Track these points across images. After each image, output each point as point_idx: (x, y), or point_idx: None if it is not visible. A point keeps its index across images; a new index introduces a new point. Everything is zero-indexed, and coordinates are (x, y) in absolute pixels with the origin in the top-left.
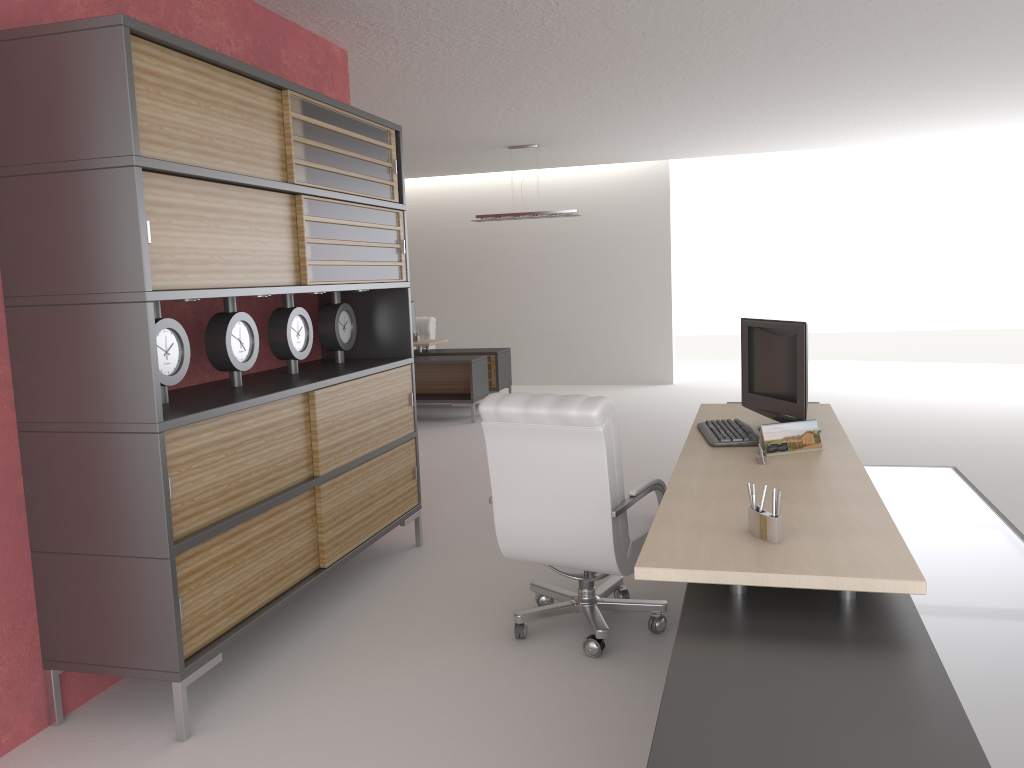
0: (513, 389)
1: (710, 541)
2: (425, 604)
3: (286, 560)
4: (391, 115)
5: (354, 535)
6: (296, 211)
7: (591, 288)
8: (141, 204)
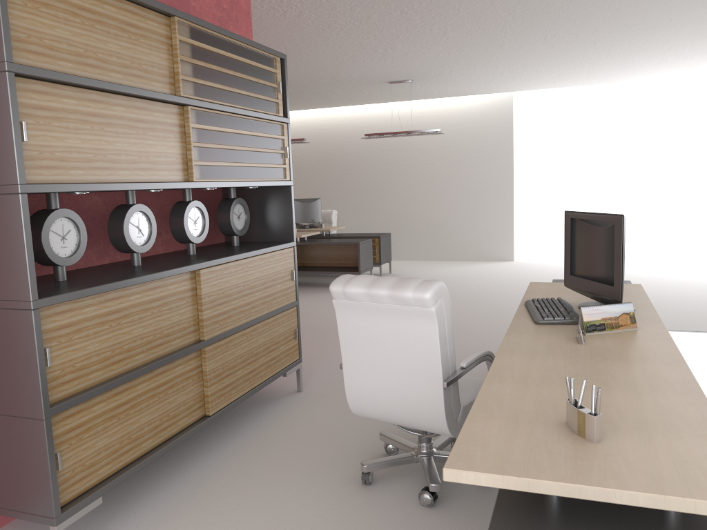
0: (394, 263)
1: (526, 436)
2: (294, 446)
3: (172, 411)
4: (296, 56)
5: (238, 387)
6: (184, 120)
7: (453, 189)
8: (14, 106)
